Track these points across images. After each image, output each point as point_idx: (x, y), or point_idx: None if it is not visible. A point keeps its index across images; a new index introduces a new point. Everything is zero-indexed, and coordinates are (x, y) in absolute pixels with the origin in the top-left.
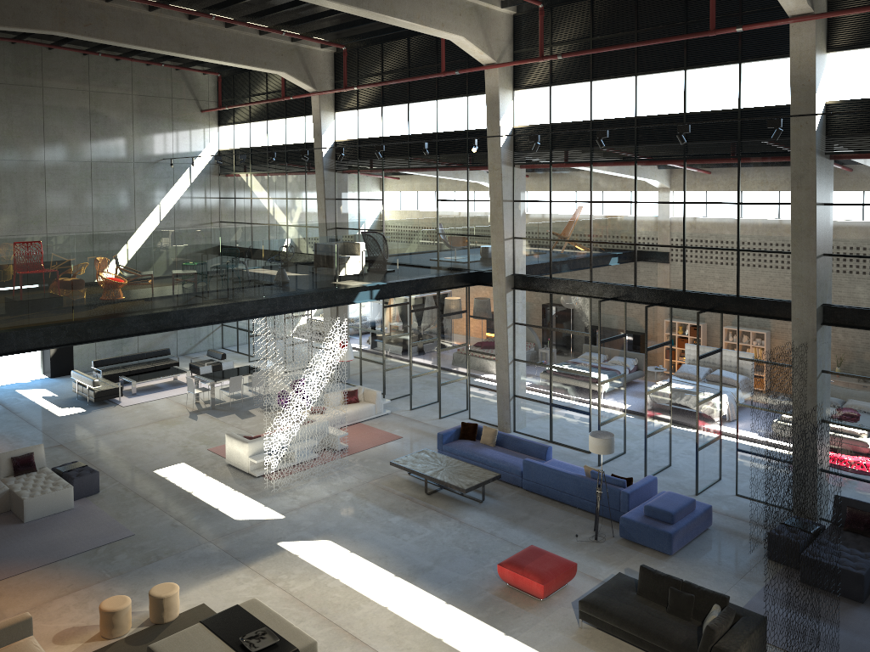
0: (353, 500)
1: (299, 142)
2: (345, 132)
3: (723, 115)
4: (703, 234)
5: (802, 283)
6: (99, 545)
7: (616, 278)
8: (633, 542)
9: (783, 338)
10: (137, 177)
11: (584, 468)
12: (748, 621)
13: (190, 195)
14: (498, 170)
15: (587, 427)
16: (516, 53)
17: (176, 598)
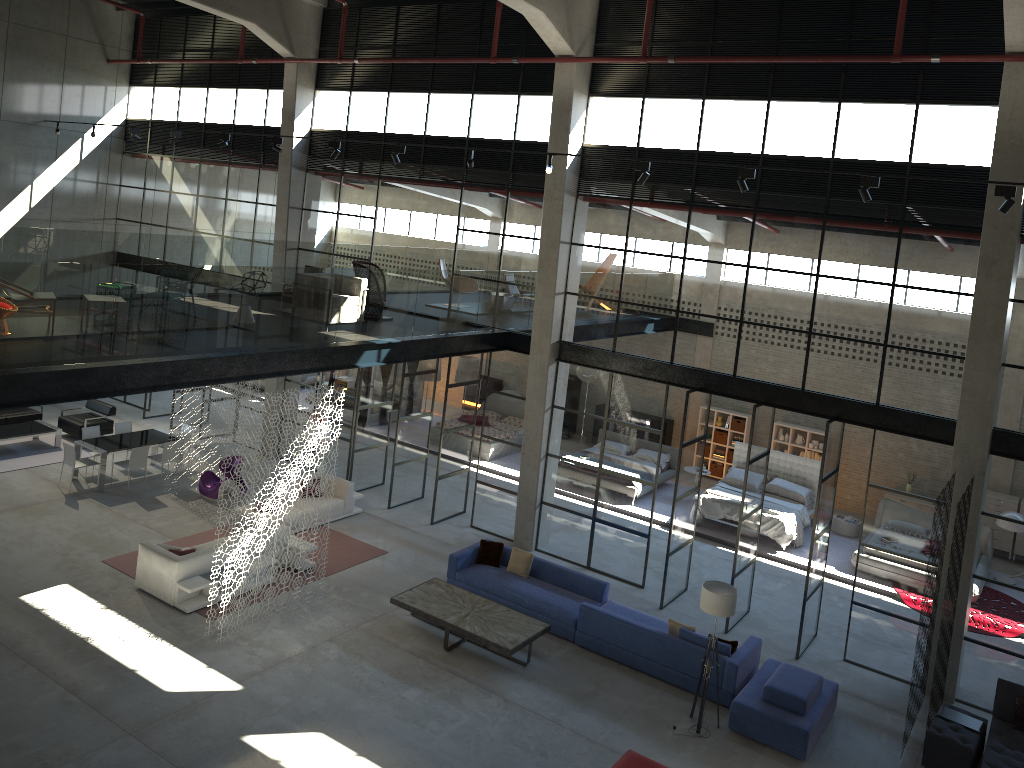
0: (341, 658)
1: (255, 124)
2: (328, 120)
3: (885, 169)
4: (839, 319)
5: (975, 398)
6: None
7: (708, 362)
8: (746, 736)
9: (934, 465)
10: (2, 142)
11: (668, 622)
12: None
13: (79, 177)
14: (558, 200)
15: (643, 553)
16: (599, 46)
17: None
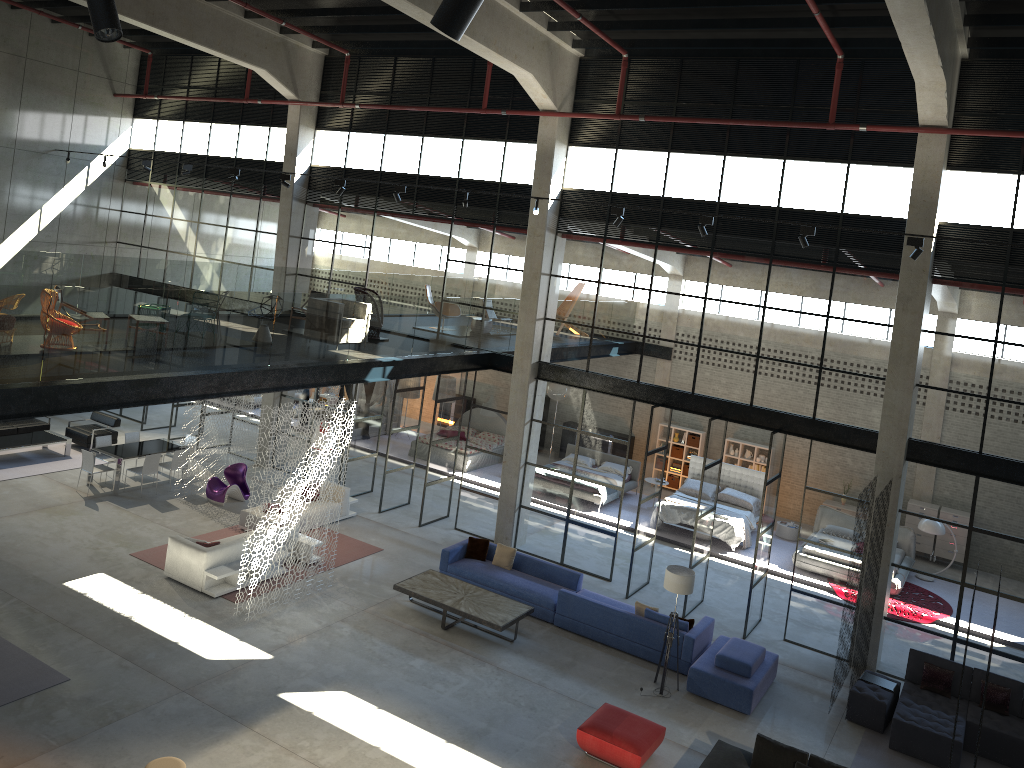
0: (353, 635)
1: (256, 158)
2: (327, 157)
3: (822, 217)
4: (782, 345)
5: (894, 413)
6: (23, 695)
7: (670, 381)
8: (701, 697)
9: (860, 470)
10: (16, 169)
11: (635, 604)
12: None
13: (84, 203)
14: (540, 236)
15: (611, 550)
16: (578, 102)
17: None
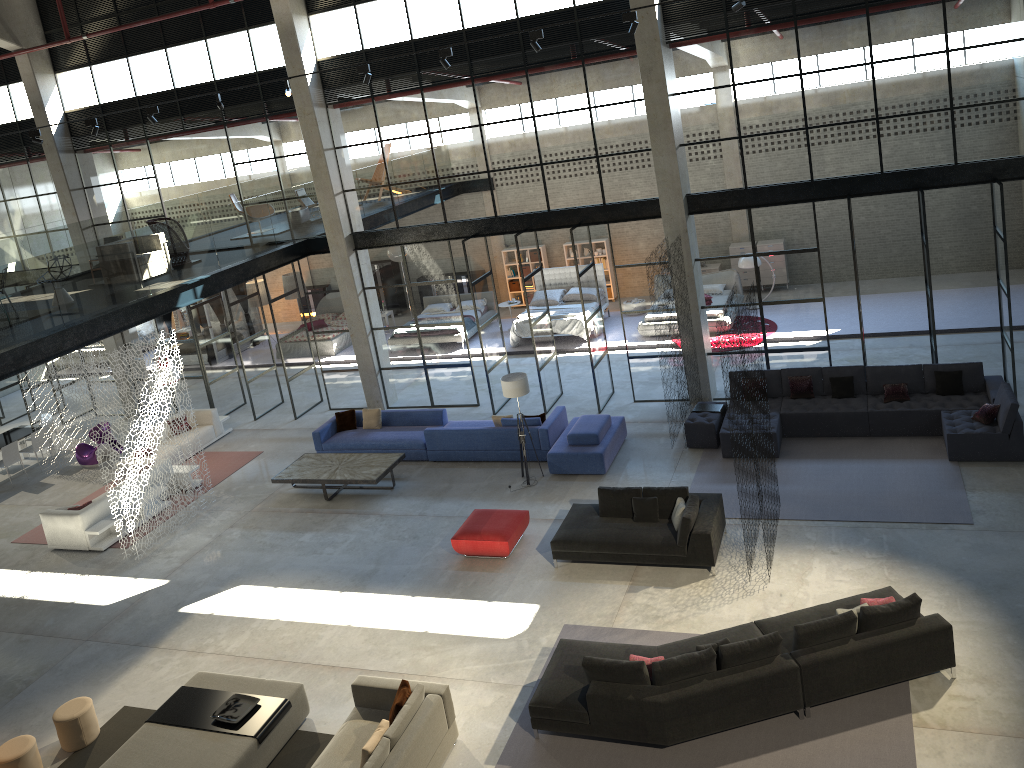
0: (244, 535)
1: (7, 121)
2: (78, 99)
3: (559, 16)
4: (559, 147)
5: (666, 177)
6: None
7: (473, 212)
8: (564, 474)
9: (655, 236)
10: None
11: (492, 419)
12: (709, 502)
13: None
14: (311, 114)
15: (471, 379)
16: None
17: (92, 711)
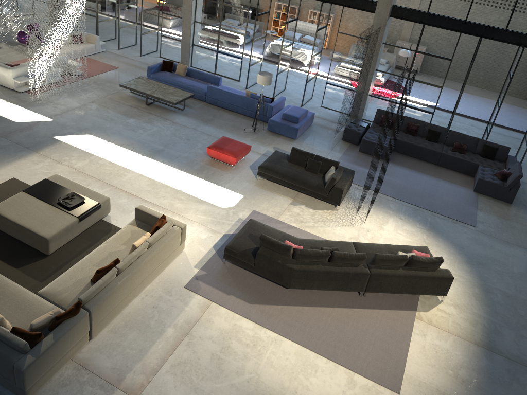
0: (98, 109)
1: None
2: None
3: None
4: None
5: None
6: None
7: None
8: (274, 132)
9: (366, 22)
10: None
11: (245, 91)
12: (347, 174)
13: None
14: None
15: (239, 66)
16: None
17: None
